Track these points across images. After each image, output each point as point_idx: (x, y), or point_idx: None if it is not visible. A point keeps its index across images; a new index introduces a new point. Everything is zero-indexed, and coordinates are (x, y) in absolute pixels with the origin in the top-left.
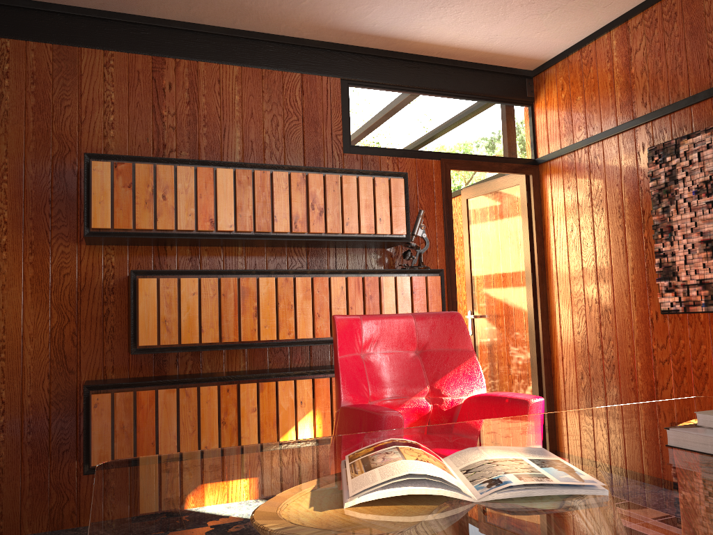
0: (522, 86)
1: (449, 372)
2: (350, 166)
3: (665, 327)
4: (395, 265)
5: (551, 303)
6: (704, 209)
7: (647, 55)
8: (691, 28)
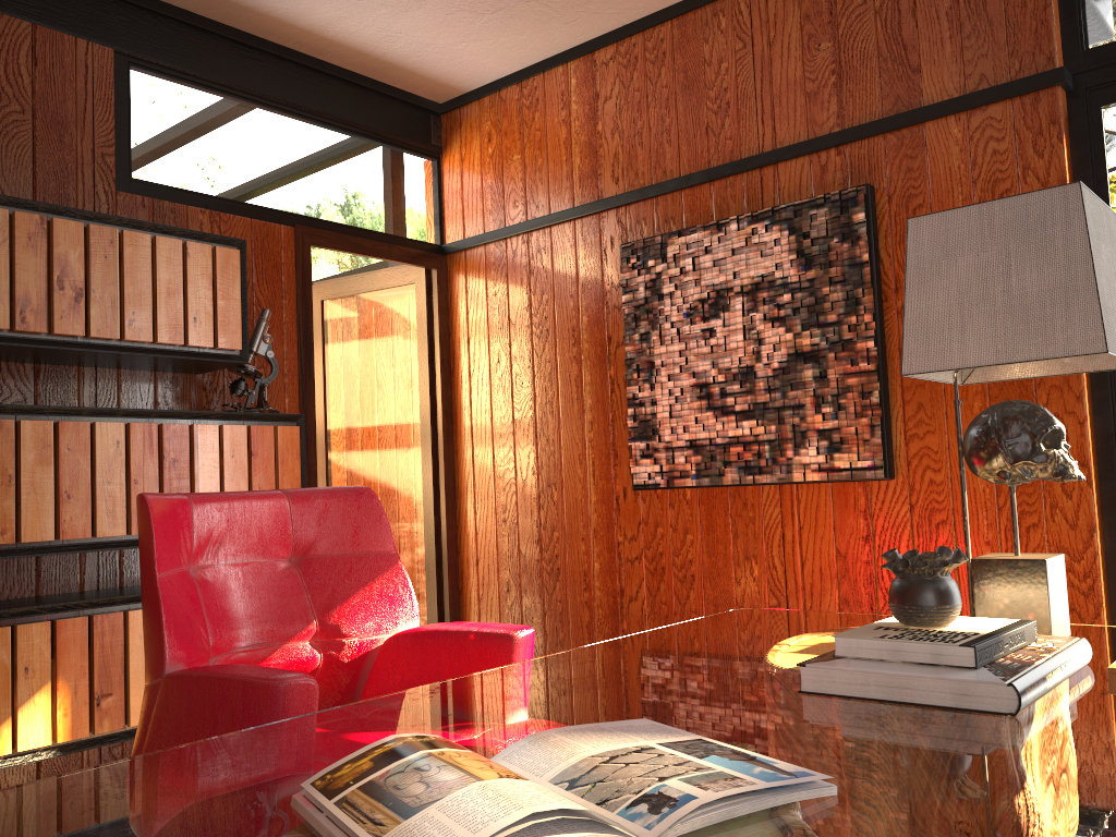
0: (426, 125)
1: (355, 593)
2: (130, 217)
3: (636, 509)
4: (210, 404)
5: (462, 474)
6: (699, 339)
7: (622, 108)
8: (684, 79)
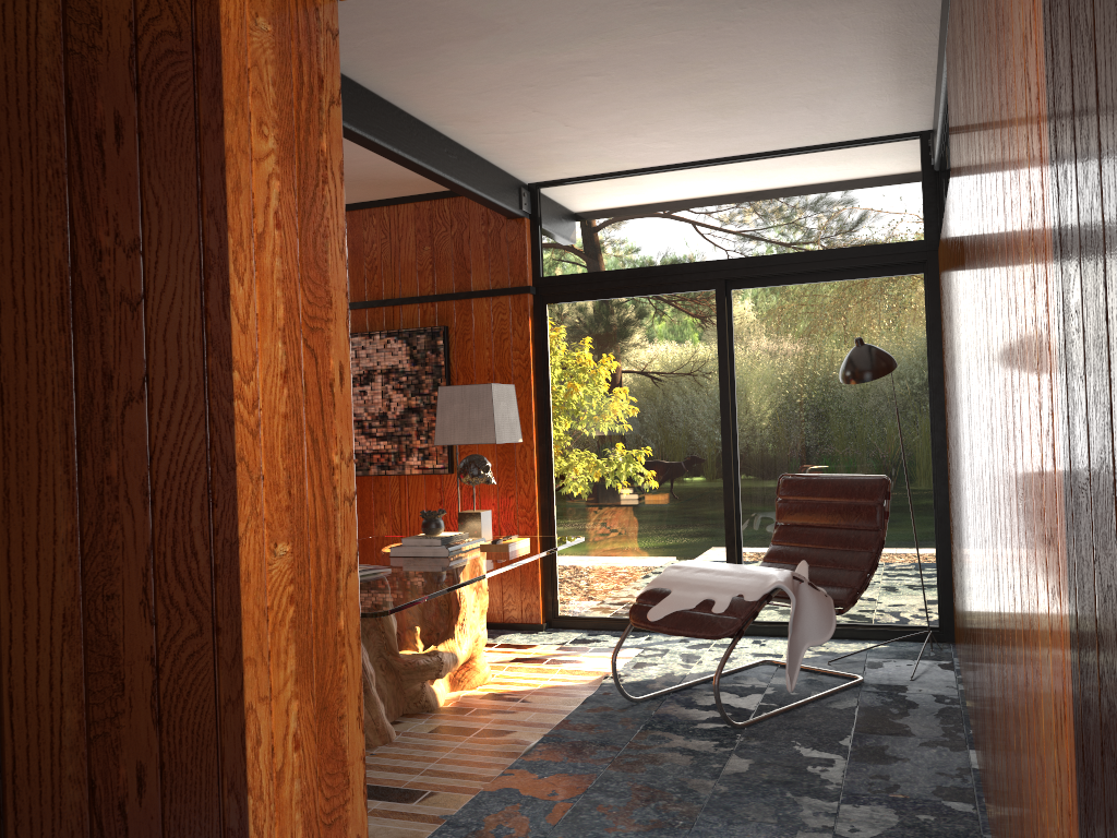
0: None
1: None
2: None
3: None
4: None
5: None
6: (358, 395)
7: None
8: (353, 247)
